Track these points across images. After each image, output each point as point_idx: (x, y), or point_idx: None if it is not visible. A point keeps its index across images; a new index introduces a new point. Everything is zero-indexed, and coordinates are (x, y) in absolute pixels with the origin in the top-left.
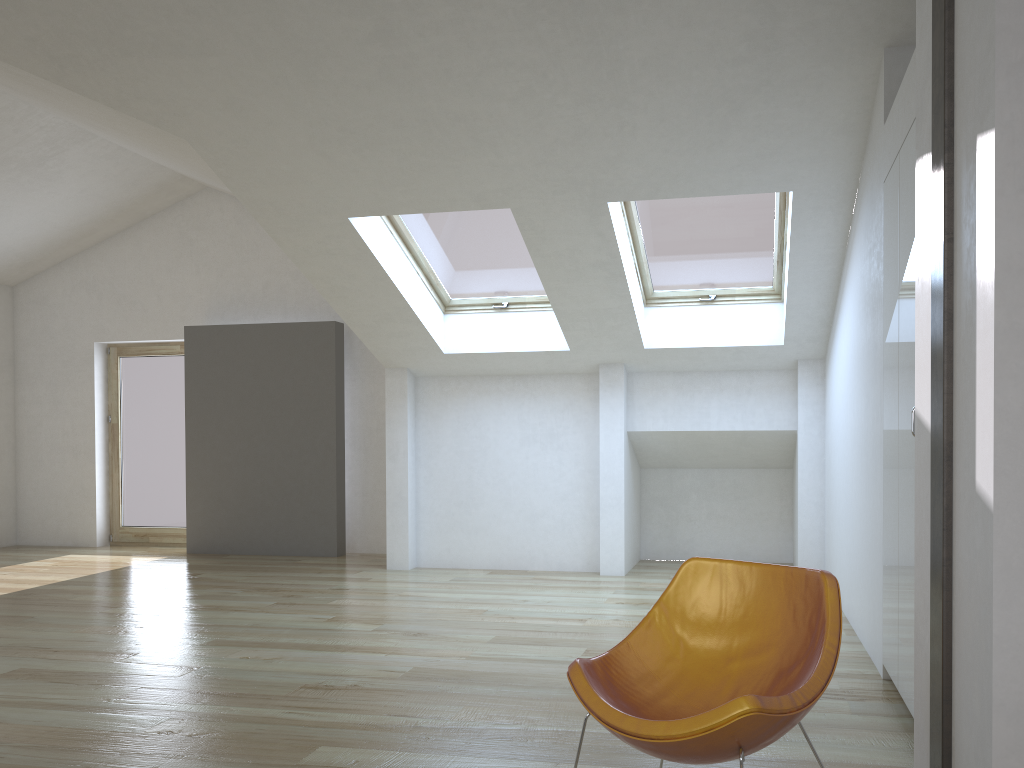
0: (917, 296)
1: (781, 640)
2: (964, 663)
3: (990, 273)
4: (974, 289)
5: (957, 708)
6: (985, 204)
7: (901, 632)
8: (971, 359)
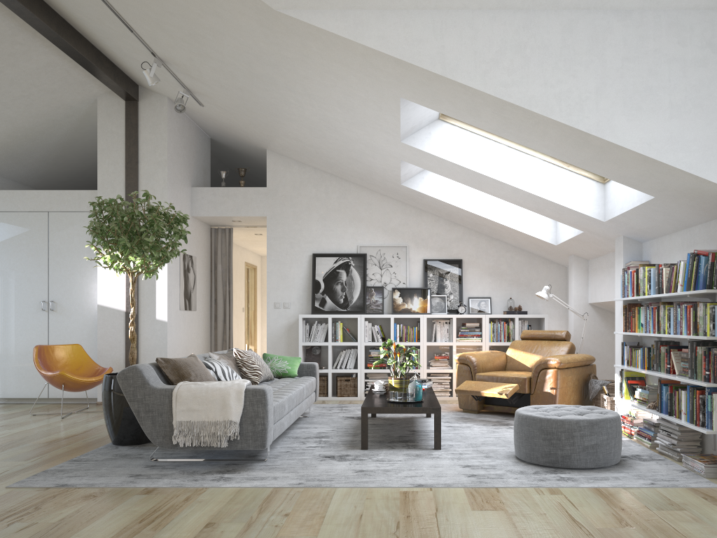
0: (100, 278)
1: (69, 363)
2: (148, 350)
3: (165, 285)
4: (154, 285)
5: (143, 359)
6: (162, 273)
7: (1, 376)
8: (153, 297)
